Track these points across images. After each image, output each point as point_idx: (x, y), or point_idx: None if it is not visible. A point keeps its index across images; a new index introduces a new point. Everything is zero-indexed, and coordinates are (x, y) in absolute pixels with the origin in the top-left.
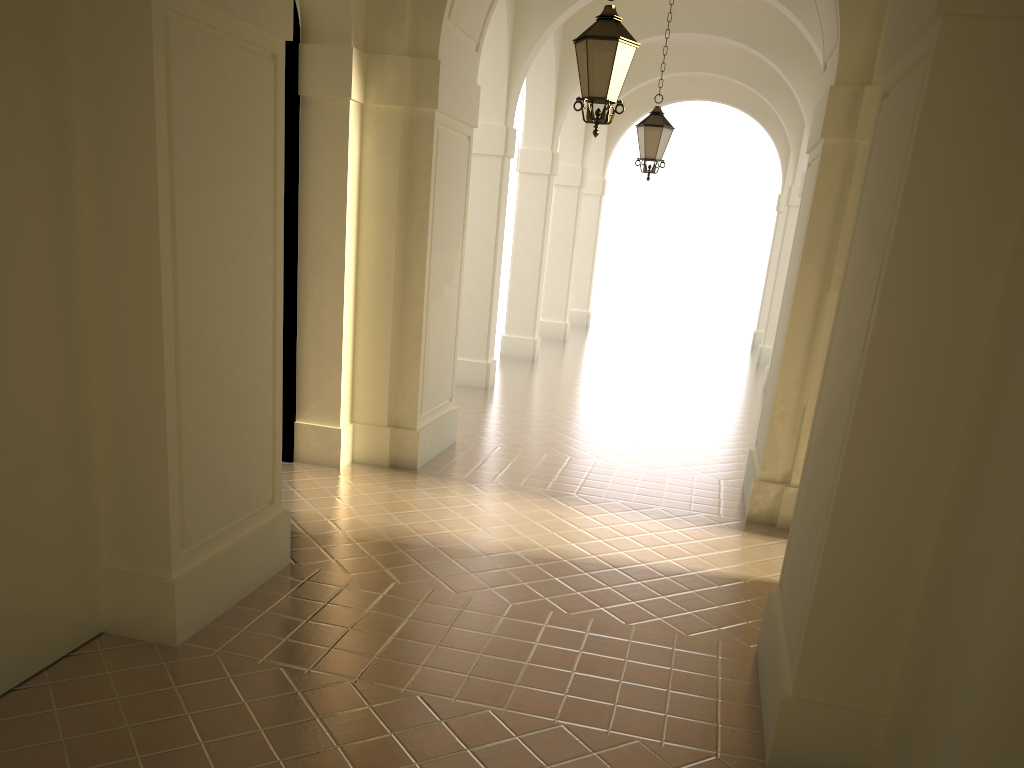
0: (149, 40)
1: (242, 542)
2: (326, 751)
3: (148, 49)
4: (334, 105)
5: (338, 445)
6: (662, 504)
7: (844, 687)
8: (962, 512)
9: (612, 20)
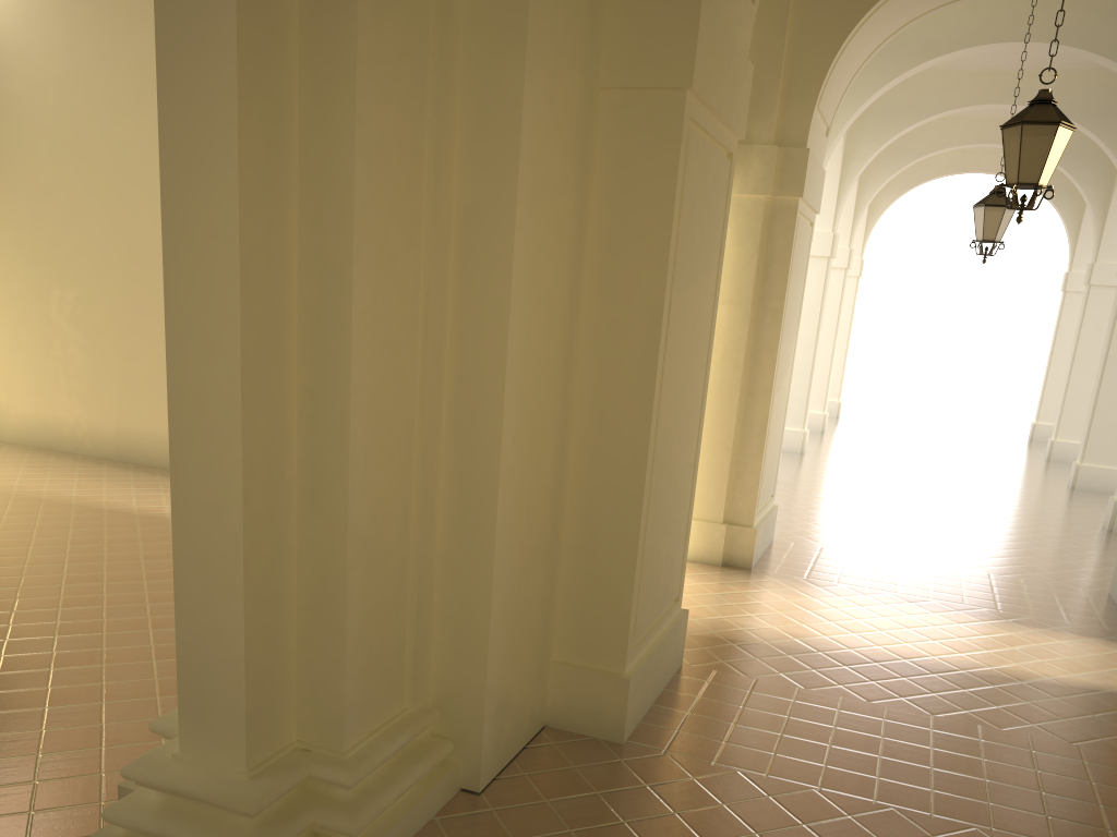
0: (677, 148)
1: (664, 639)
2: None
3: (674, 157)
4: None
5: None
6: (1032, 613)
7: None
8: None
9: (1049, 104)
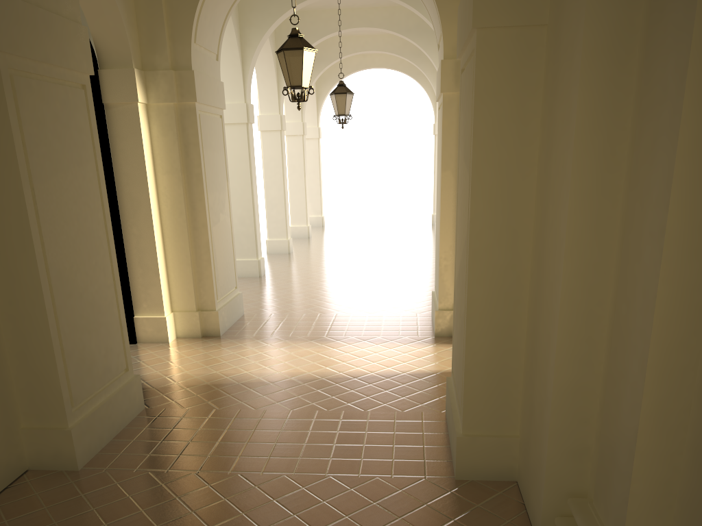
0: (2, 90)
1: (111, 398)
2: (185, 516)
3: (2, 96)
4: (128, 107)
5: (165, 328)
6: (381, 334)
7: (491, 423)
8: (535, 310)
9: (297, 37)
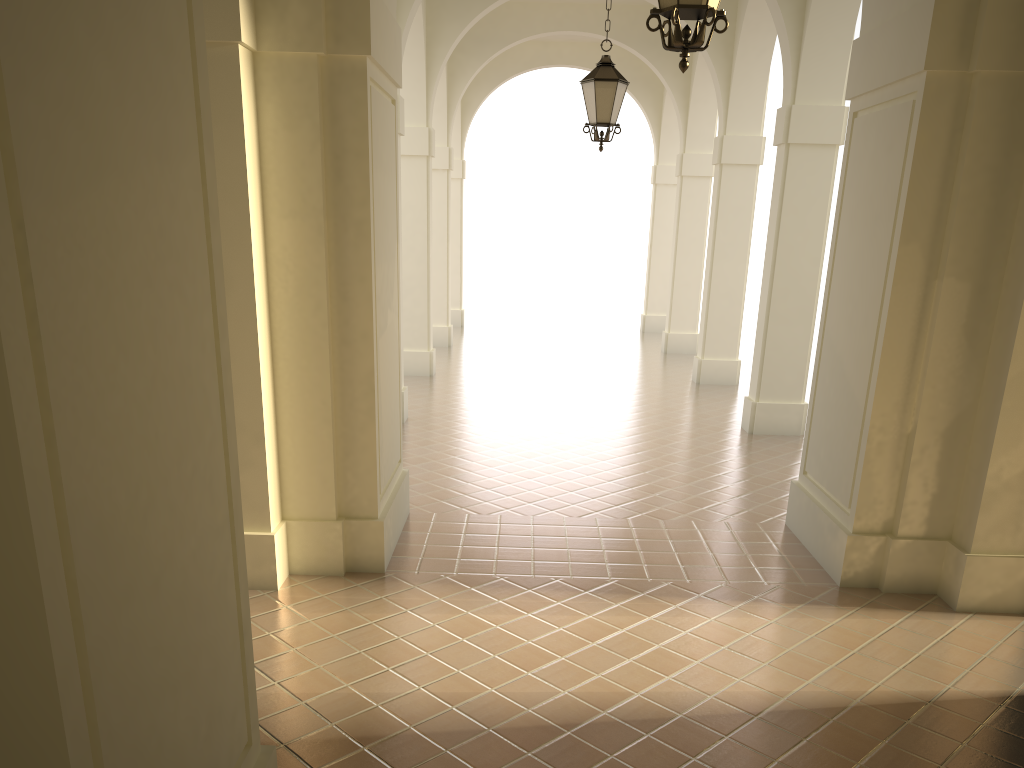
0: None
1: None
2: None
3: None
4: (213, 53)
5: (271, 558)
6: (725, 577)
7: None
8: None
9: None
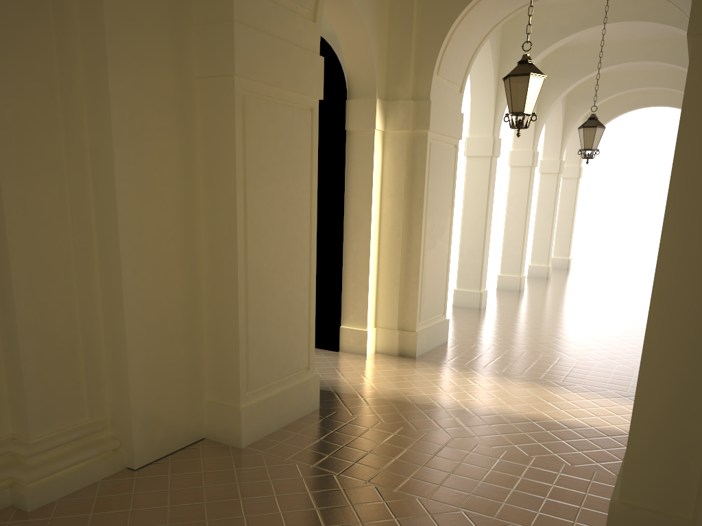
0: (233, 108)
1: (286, 391)
2: (308, 510)
3: (232, 113)
4: (365, 134)
5: (365, 341)
6: (584, 383)
7: (656, 497)
8: None
9: (527, 63)
